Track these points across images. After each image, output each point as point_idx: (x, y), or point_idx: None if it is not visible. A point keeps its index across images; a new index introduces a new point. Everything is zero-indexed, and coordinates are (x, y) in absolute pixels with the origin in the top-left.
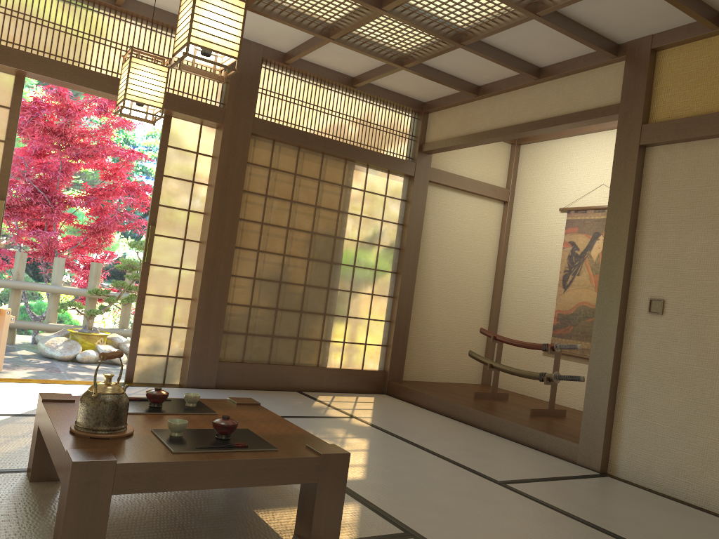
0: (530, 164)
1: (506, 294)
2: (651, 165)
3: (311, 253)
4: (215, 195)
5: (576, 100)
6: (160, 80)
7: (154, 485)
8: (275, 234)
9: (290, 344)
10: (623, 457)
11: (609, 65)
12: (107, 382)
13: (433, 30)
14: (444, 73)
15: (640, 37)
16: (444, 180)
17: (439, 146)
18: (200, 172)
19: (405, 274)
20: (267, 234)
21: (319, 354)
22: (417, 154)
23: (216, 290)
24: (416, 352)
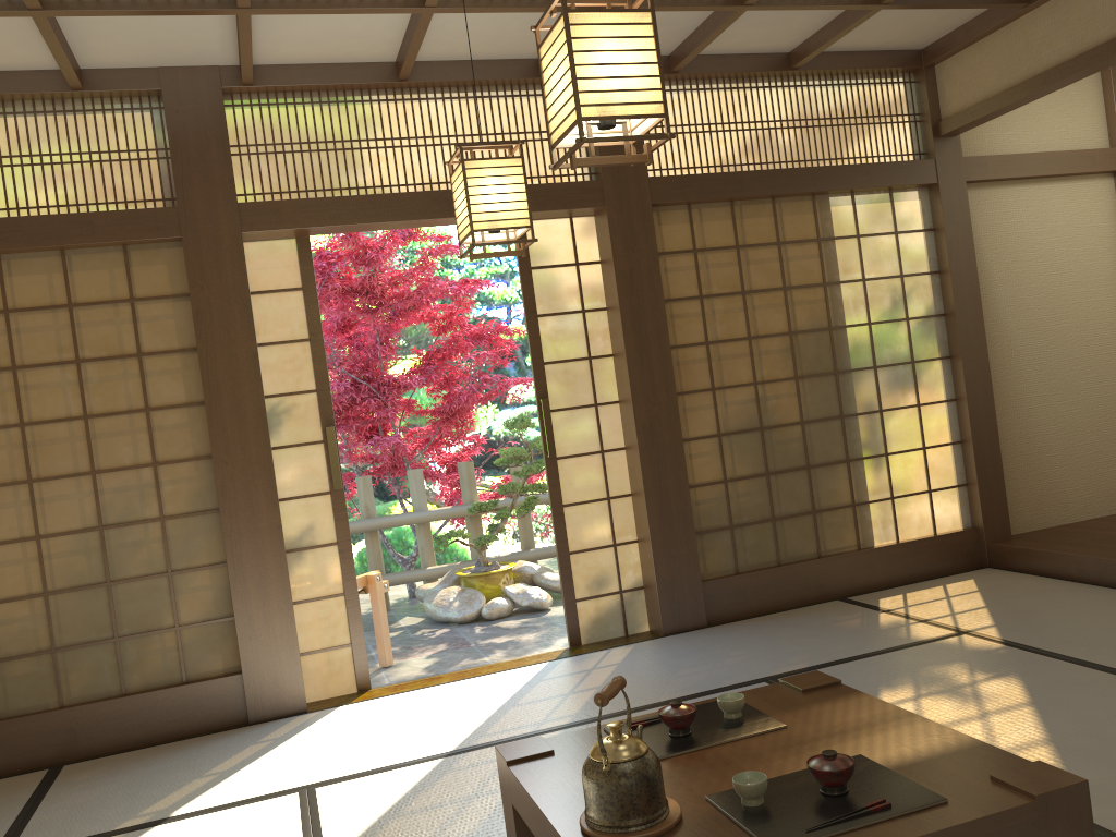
0: None
1: None
2: None
3: (798, 368)
4: (623, 323)
5: None
6: (515, 182)
7: None
8: (732, 355)
9: (804, 524)
10: None
11: None
12: (616, 737)
13: None
14: None
15: None
16: (992, 172)
17: (974, 116)
18: (589, 292)
19: (967, 354)
20: (719, 359)
21: (857, 527)
22: (932, 142)
23: (667, 471)
24: (1021, 482)
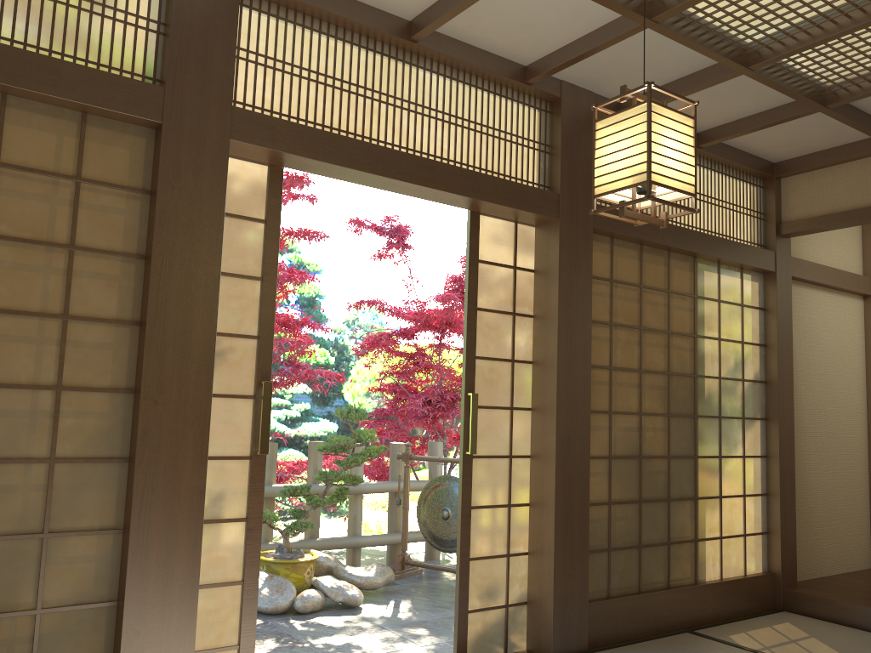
0: None
1: None
2: None
3: (670, 406)
4: (559, 332)
5: None
6: (686, 142)
7: None
8: (627, 383)
9: (660, 554)
10: None
11: None
12: None
13: None
14: (864, 113)
15: None
16: (806, 274)
17: (821, 224)
18: (520, 297)
19: (782, 419)
20: (617, 385)
21: (696, 562)
22: (775, 238)
23: (574, 486)
24: (800, 536)
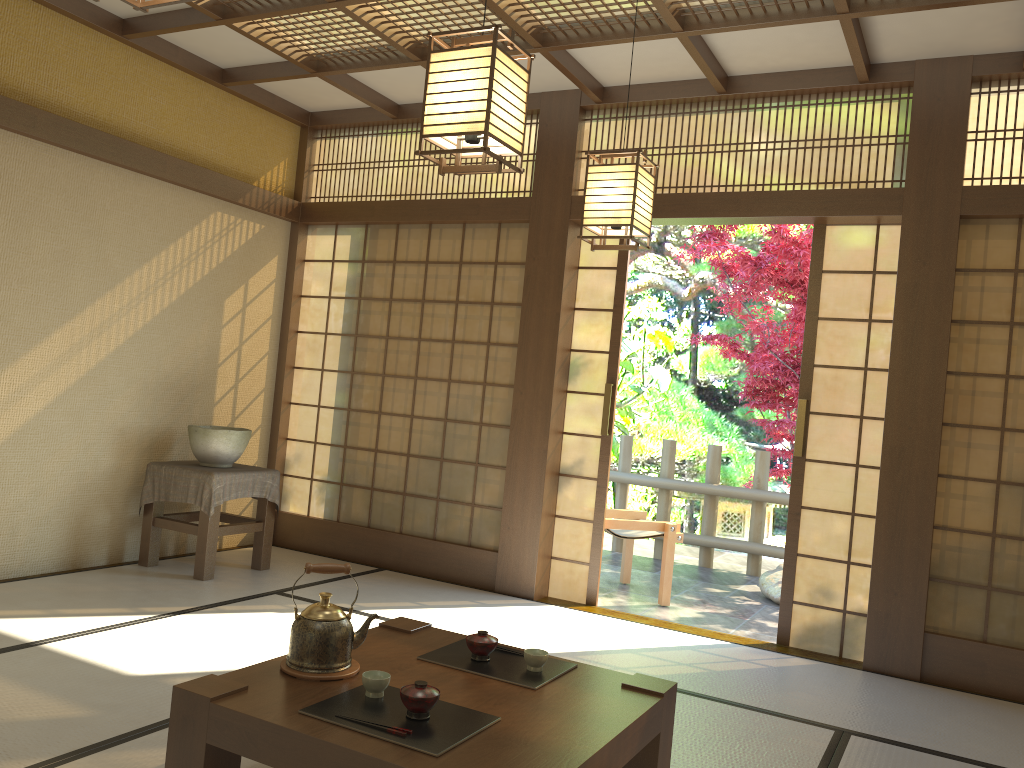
0: None
1: None
2: None
3: None
4: (893, 337)
5: None
6: (626, 185)
7: (245, 746)
8: None
9: None
10: None
11: None
12: (321, 603)
13: None
14: None
15: None
16: None
17: None
18: (881, 302)
19: None
20: (1019, 397)
21: None
22: None
23: (909, 502)
24: None
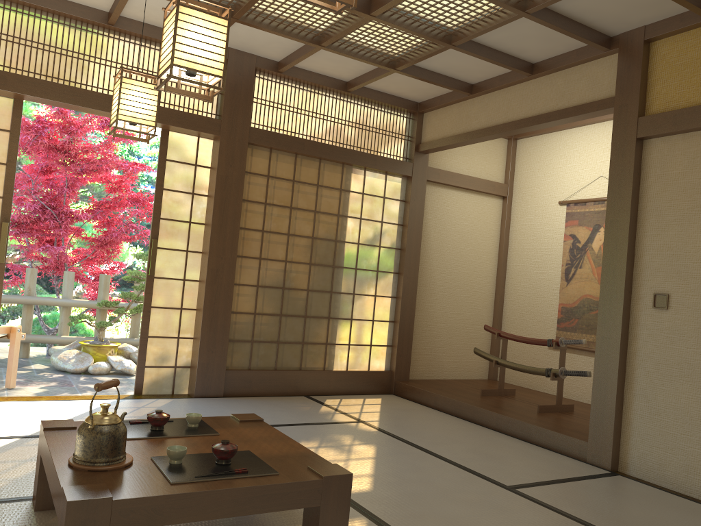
0: (527, 158)
1: (509, 289)
2: (650, 157)
3: (312, 258)
4: (214, 206)
5: (570, 95)
6: (151, 98)
7: (152, 519)
8: (276, 241)
9: (295, 349)
10: (634, 454)
11: (602, 58)
12: (103, 412)
13: (423, 32)
14: (436, 73)
15: (633, 29)
16: (441, 179)
17: (436, 145)
18: (199, 183)
19: (407, 274)
20: (268, 242)
21: (325, 357)
22: (414, 154)
23: (220, 299)
24: (421, 351)
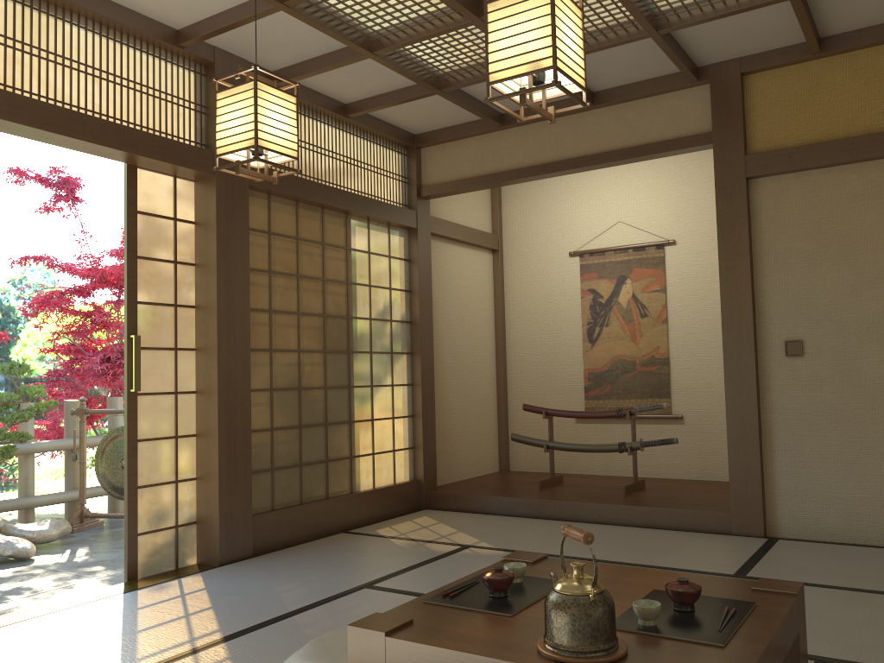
0: (518, 204)
1: (513, 359)
2: (759, 198)
3: (327, 343)
4: (218, 278)
5: (646, 129)
6: (290, 116)
7: None
8: (286, 324)
9: (320, 470)
10: (784, 514)
11: (684, 90)
12: (581, 575)
13: None
14: (474, 98)
15: (725, 60)
16: (443, 231)
17: (450, 188)
18: (182, 247)
19: (424, 352)
20: (277, 326)
21: (352, 475)
22: (416, 200)
23: (237, 415)
24: (441, 449)
